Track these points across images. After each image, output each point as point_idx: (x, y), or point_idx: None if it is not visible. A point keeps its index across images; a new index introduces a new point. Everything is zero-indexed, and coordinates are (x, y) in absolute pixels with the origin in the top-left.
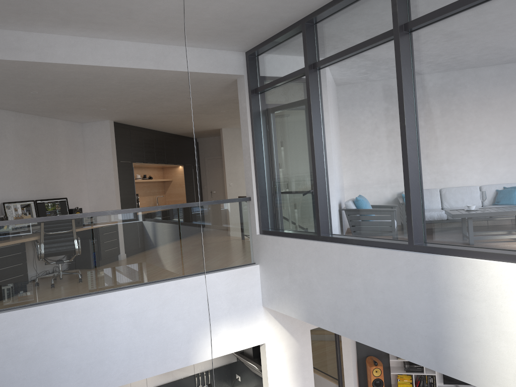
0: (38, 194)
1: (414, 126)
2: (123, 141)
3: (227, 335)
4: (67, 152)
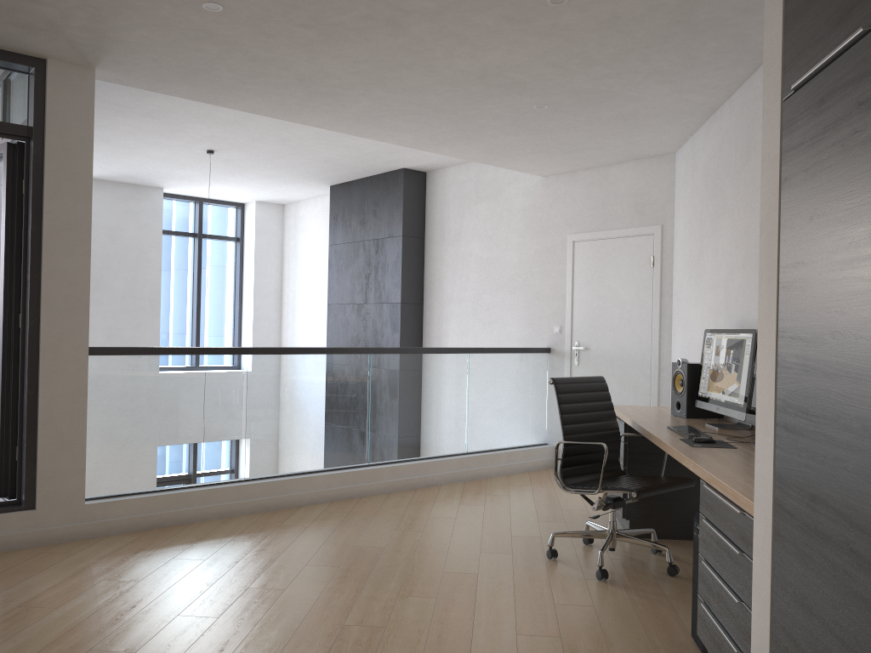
0: None
1: None
2: None
3: None
4: None
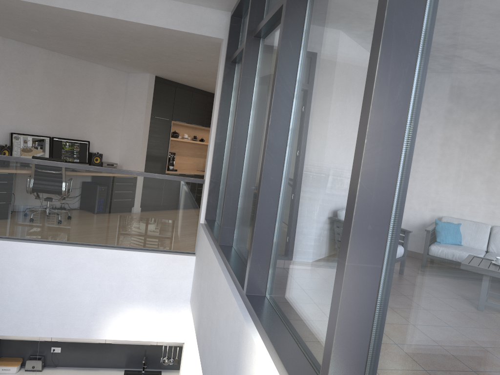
0: (59, 132)
1: (287, 129)
2: (164, 97)
3: (139, 321)
4: (103, 98)
